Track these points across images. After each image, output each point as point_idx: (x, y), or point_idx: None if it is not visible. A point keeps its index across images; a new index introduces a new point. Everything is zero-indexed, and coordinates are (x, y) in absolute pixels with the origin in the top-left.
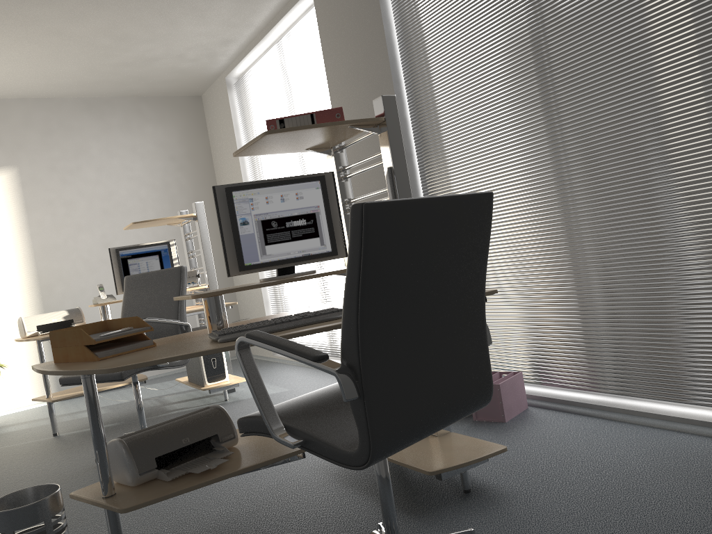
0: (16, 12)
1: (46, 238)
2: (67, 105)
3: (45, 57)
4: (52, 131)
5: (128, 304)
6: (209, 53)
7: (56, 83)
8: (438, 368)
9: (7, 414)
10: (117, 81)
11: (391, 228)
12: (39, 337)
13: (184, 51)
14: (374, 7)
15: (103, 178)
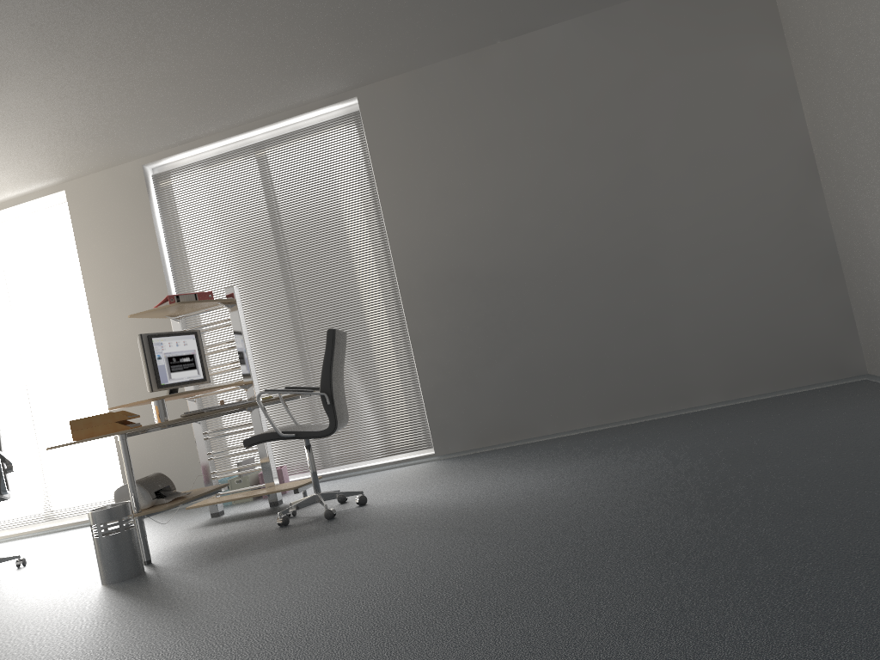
0: None
1: None
2: None
3: None
4: None
5: None
6: None
7: None
8: (341, 401)
9: None
10: None
11: (337, 339)
12: None
13: None
14: (146, 219)
15: None
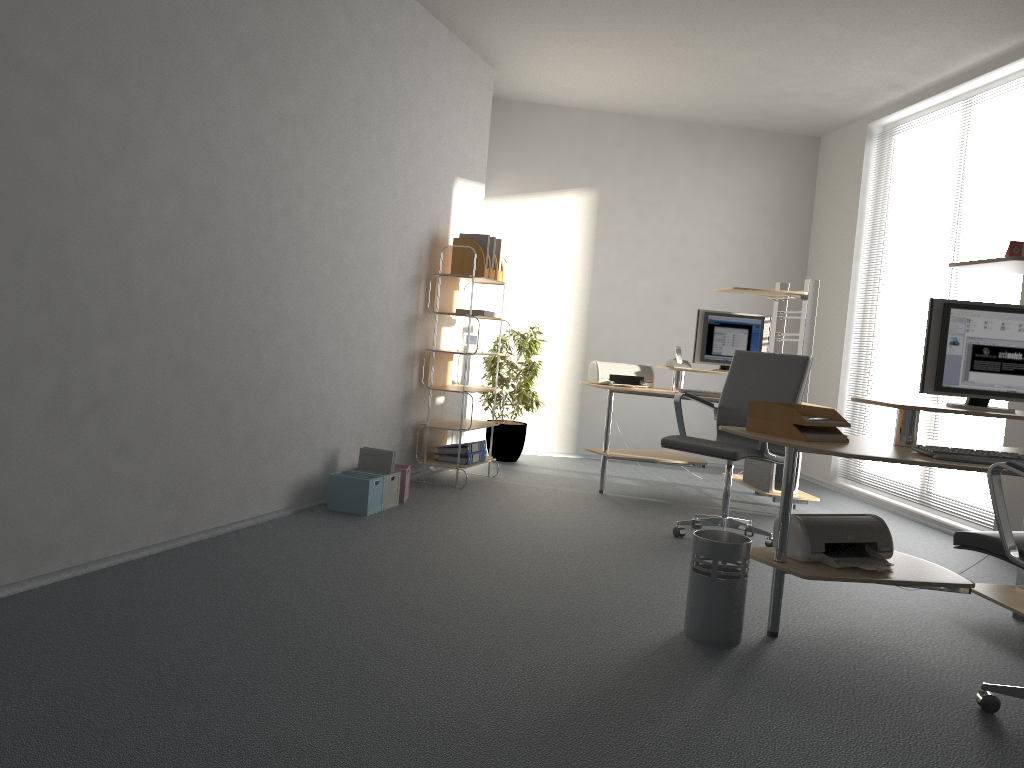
0: (684, 39)
1: (606, 275)
2: (666, 128)
3: (678, 79)
4: (643, 156)
5: (733, 381)
6: (864, 95)
7: (668, 104)
8: None
9: (525, 454)
10: (734, 110)
11: None
12: (617, 388)
13: (835, 91)
14: None
15: (681, 219)
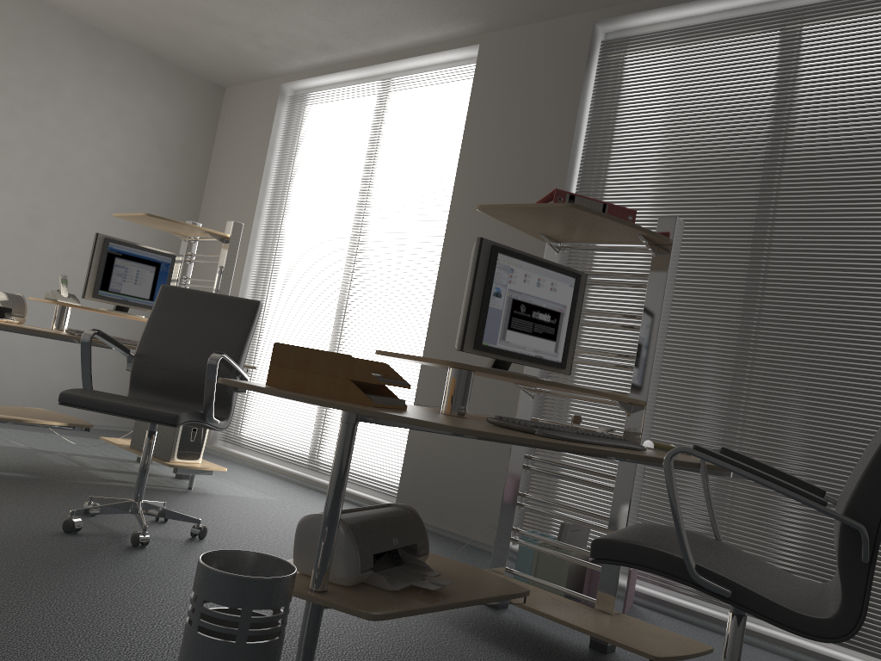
0: None
1: None
2: (57, 18)
3: None
4: (23, 42)
5: (159, 323)
6: (291, 49)
7: None
8: None
9: None
10: (147, 23)
11: None
12: None
13: (266, 33)
14: (569, 103)
15: (65, 132)
